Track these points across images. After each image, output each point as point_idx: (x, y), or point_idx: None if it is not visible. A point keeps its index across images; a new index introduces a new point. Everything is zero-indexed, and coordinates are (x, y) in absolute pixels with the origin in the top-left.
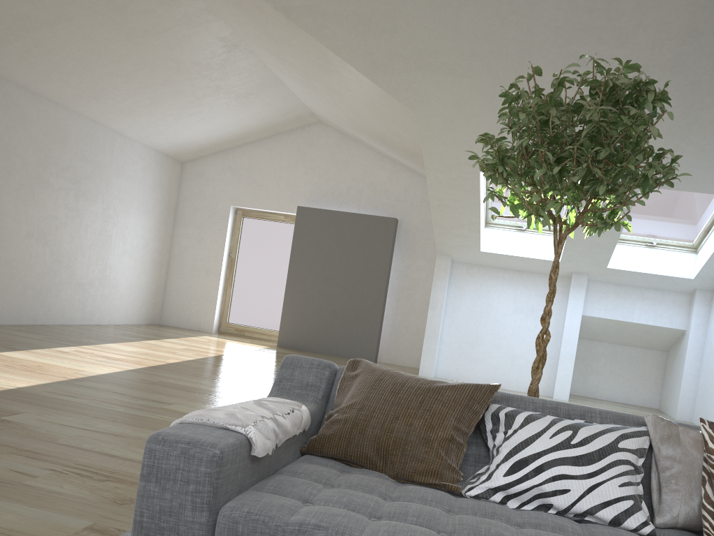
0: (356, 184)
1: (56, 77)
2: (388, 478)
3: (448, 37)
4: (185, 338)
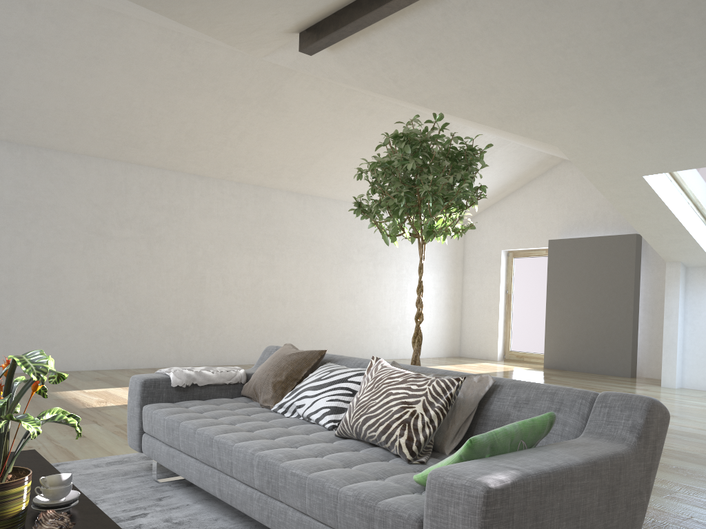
0: (601, 209)
1: (342, 186)
2: (258, 405)
3: (534, 81)
4: (459, 365)
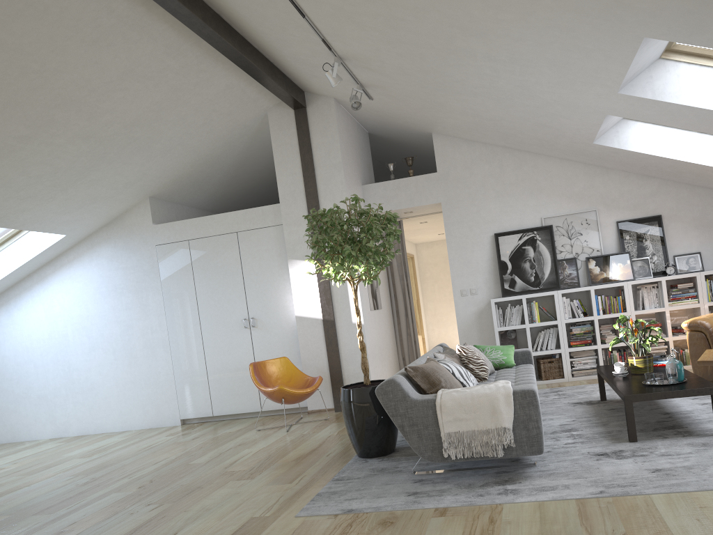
0: None
1: None
2: None
3: None
4: None
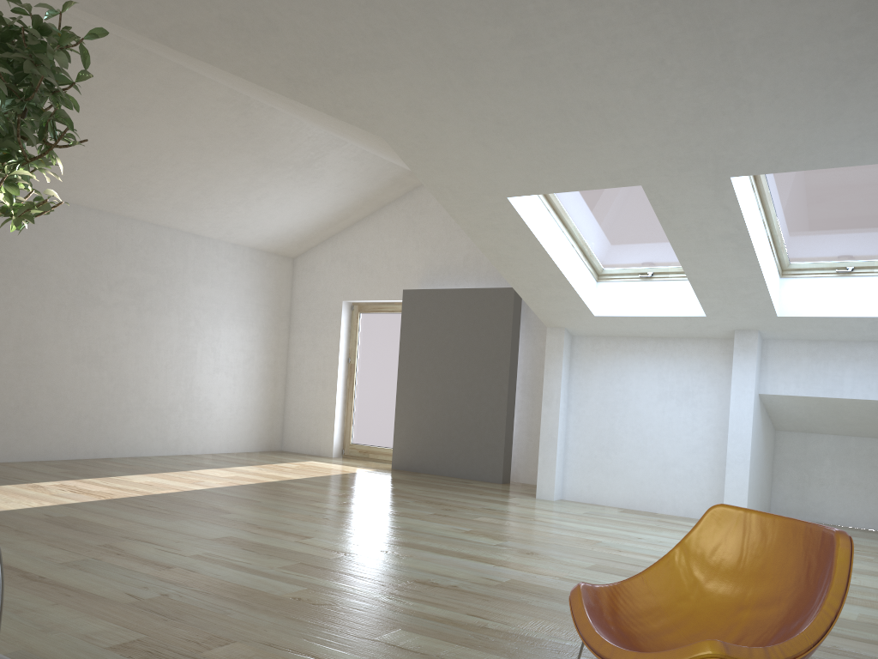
0: (473, 251)
1: (77, 181)
2: None
3: (333, 17)
4: (269, 465)
